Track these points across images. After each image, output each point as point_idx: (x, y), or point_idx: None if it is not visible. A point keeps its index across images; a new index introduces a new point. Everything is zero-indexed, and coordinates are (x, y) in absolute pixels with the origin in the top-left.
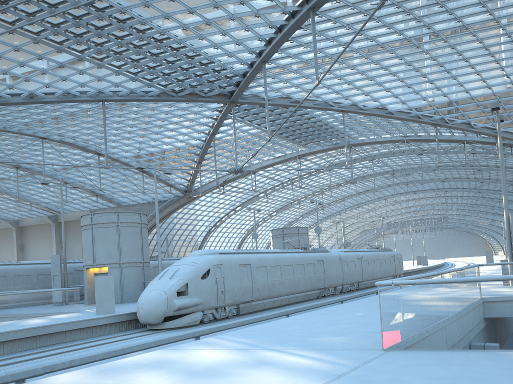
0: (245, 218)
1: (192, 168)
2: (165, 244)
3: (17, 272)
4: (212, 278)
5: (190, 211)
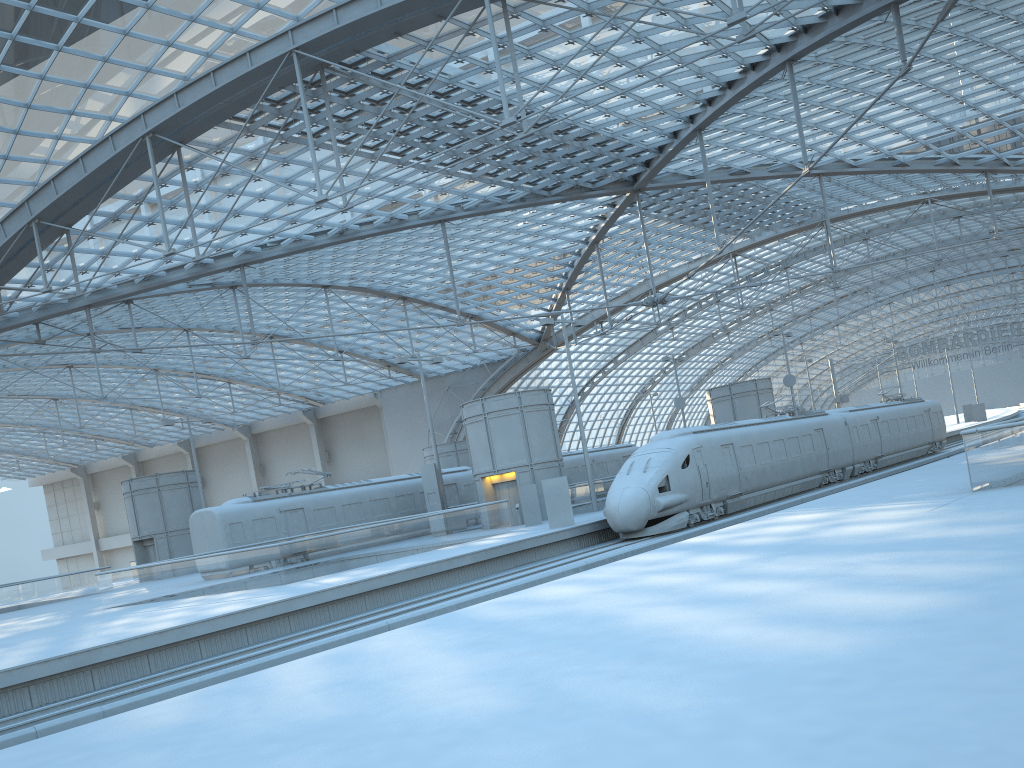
0: (631, 373)
1: (553, 301)
2: None
3: (373, 495)
4: (693, 467)
5: (542, 373)
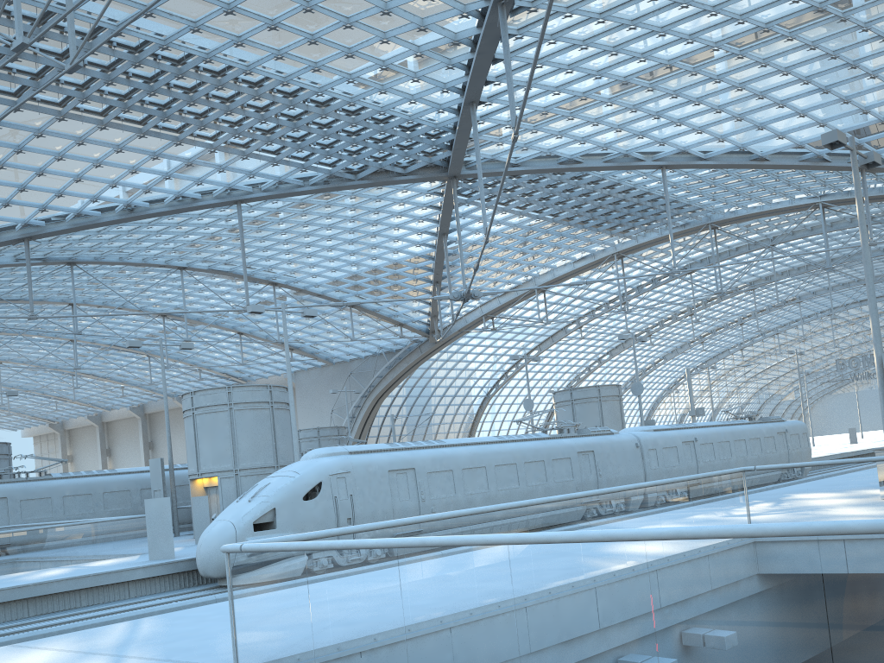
0: (551, 369)
1: (428, 293)
2: (409, 422)
3: (109, 486)
4: (326, 498)
5: (446, 364)
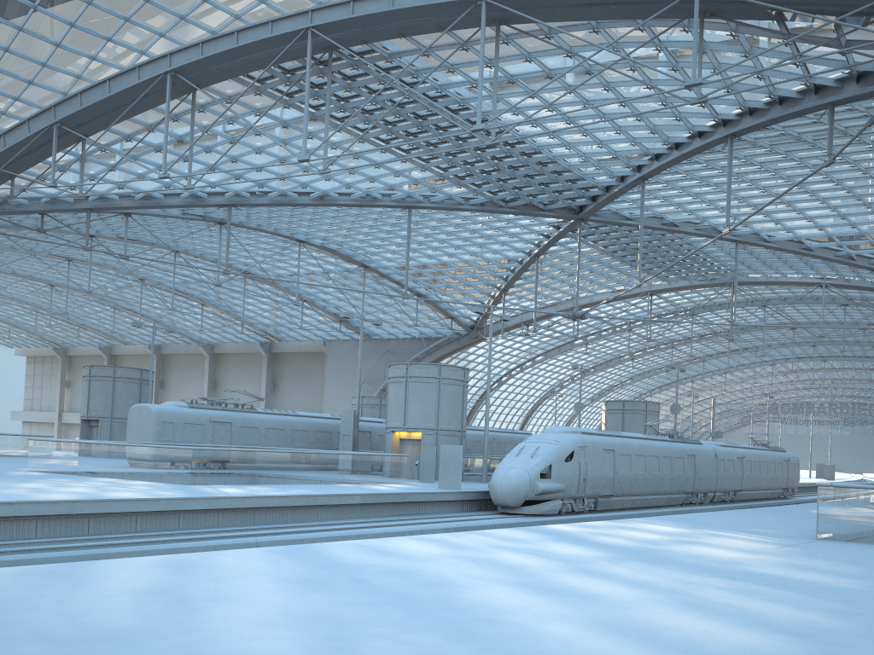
0: (544, 373)
1: (491, 297)
2: None
3: (295, 425)
4: (575, 462)
5: (469, 356)
